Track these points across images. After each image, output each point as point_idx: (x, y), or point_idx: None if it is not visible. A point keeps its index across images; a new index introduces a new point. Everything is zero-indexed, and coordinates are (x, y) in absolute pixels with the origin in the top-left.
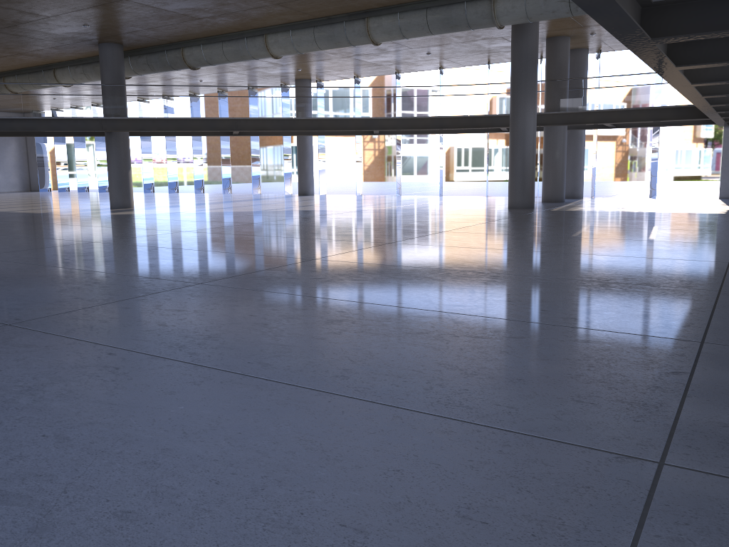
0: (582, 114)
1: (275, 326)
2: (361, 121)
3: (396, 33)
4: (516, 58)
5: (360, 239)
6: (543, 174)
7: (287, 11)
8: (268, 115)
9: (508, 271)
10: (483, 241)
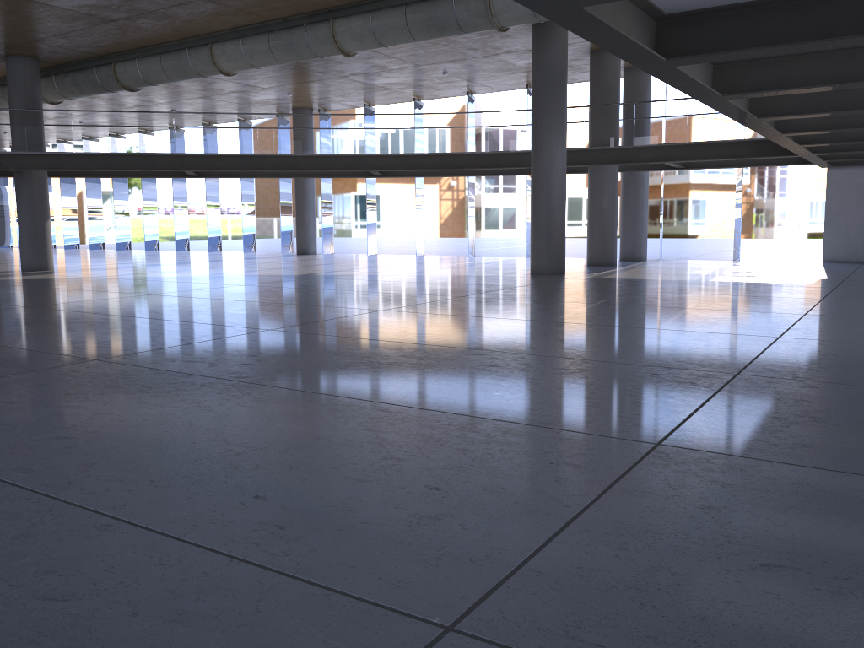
0: (634, 150)
1: None
2: (348, 159)
3: (370, 39)
4: (537, 74)
5: (240, 322)
6: (588, 228)
7: (225, 10)
8: (224, 150)
9: (352, 390)
10: (412, 327)
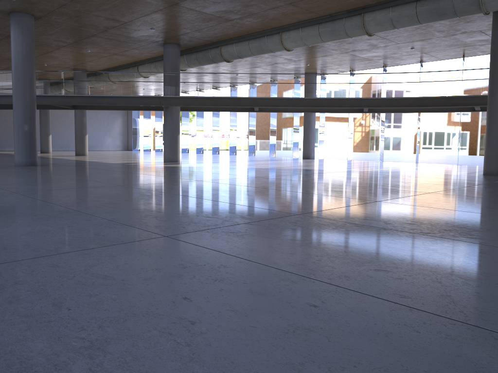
0: None
1: (204, 331)
2: (353, 100)
3: (388, 24)
4: (496, 43)
5: (348, 196)
6: None
7: (298, 10)
8: (280, 95)
9: None
10: (478, 204)
